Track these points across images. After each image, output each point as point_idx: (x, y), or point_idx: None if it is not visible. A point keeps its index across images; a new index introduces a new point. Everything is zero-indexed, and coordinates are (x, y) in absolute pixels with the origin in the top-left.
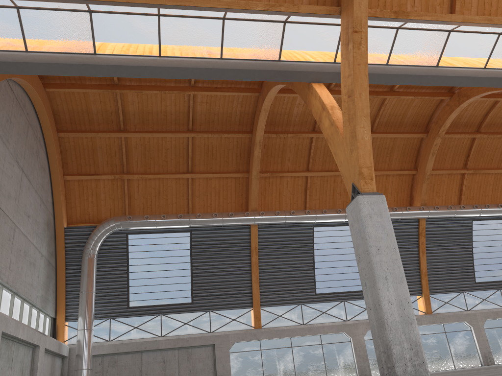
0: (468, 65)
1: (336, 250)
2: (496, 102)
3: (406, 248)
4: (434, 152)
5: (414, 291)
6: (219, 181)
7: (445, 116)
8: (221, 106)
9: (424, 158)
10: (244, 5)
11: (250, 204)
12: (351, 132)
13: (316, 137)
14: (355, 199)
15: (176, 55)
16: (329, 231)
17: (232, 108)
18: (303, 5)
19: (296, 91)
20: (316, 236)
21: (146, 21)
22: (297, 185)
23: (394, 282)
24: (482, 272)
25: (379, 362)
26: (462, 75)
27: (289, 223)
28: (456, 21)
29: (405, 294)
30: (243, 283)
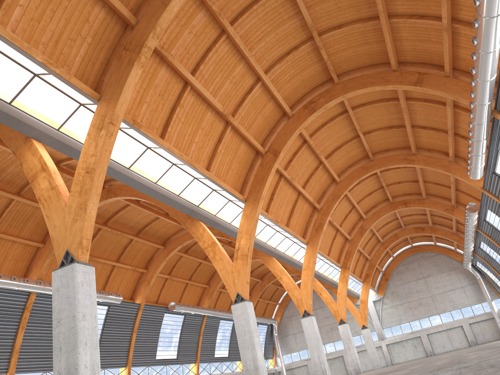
0: (147, 176)
1: None
2: (127, 205)
3: (8, 321)
4: None
5: (1, 369)
6: None
7: None
8: None
9: None
10: (26, 47)
11: None
12: (81, 204)
13: None
14: (71, 265)
15: None
16: None
17: None
18: (74, 78)
19: (0, 136)
20: None
21: None
22: None
23: (91, 347)
24: None
25: None
26: (142, 183)
27: None
28: (165, 146)
29: (97, 360)
30: None
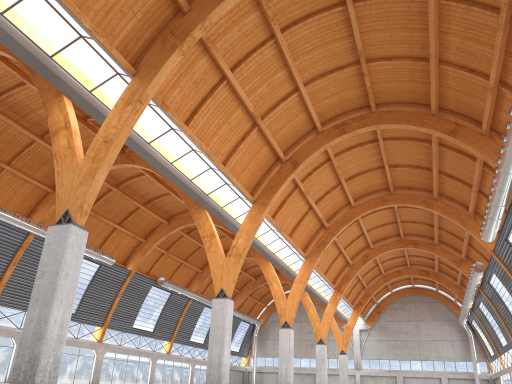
0: (165, 155)
1: None
2: (142, 174)
3: (1, 254)
4: None
5: None
6: None
7: None
8: None
9: None
10: (77, 12)
11: None
12: (91, 170)
13: None
14: (67, 225)
15: None
16: None
17: None
18: (116, 50)
19: (35, 84)
20: None
21: None
22: None
23: (65, 306)
24: None
25: (17, 369)
26: (158, 160)
27: None
28: (187, 133)
29: (68, 318)
30: None
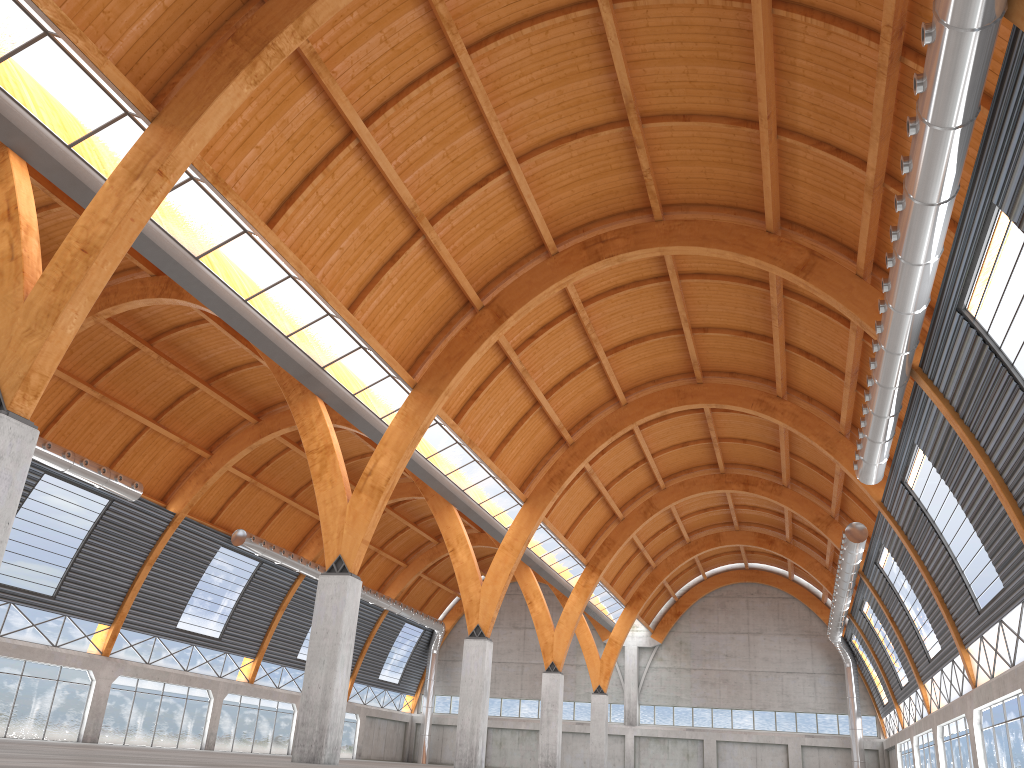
0: (232, 284)
1: None
2: (203, 319)
3: None
4: None
5: None
6: None
7: (127, 295)
8: None
9: None
10: None
11: None
12: (51, 305)
13: None
14: None
15: None
16: None
17: None
18: (113, 65)
19: None
20: None
21: None
22: None
23: None
24: (2, 564)
25: None
26: (217, 293)
27: None
28: (269, 241)
29: None
30: None
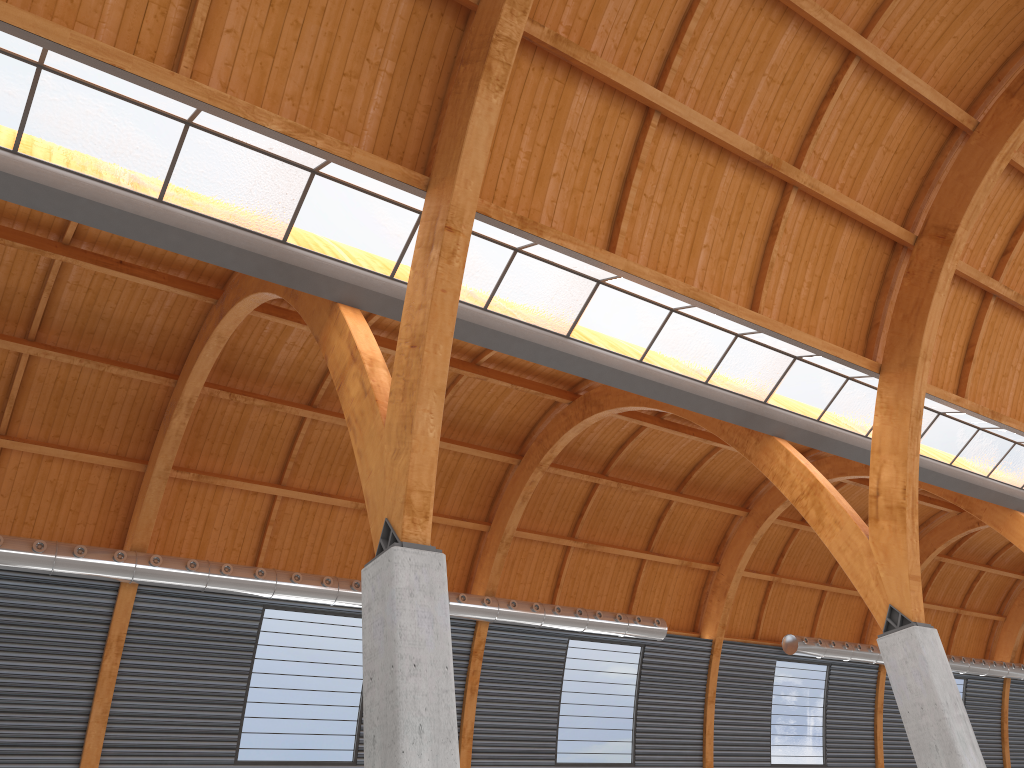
0: (617, 349)
1: (301, 665)
2: (640, 428)
3: None
4: (526, 496)
5: None
6: (71, 469)
7: (557, 433)
8: (121, 306)
9: (508, 504)
10: (244, 109)
11: (133, 535)
12: (405, 416)
13: (313, 419)
14: (388, 552)
15: (57, 161)
16: (296, 622)
17: (145, 316)
18: (361, 150)
19: (301, 313)
20: (266, 628)
21: (4, 67)
22: (249, 512)
23: (435, 739)
24: (571, 743)
25: None
26: (605, 364)
27: (214, 590)
28: (615, 266)
29: None
30: (66, 721)
